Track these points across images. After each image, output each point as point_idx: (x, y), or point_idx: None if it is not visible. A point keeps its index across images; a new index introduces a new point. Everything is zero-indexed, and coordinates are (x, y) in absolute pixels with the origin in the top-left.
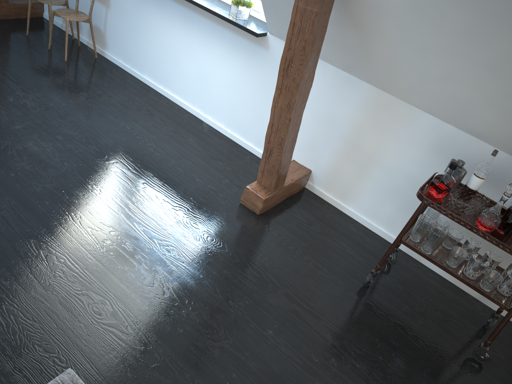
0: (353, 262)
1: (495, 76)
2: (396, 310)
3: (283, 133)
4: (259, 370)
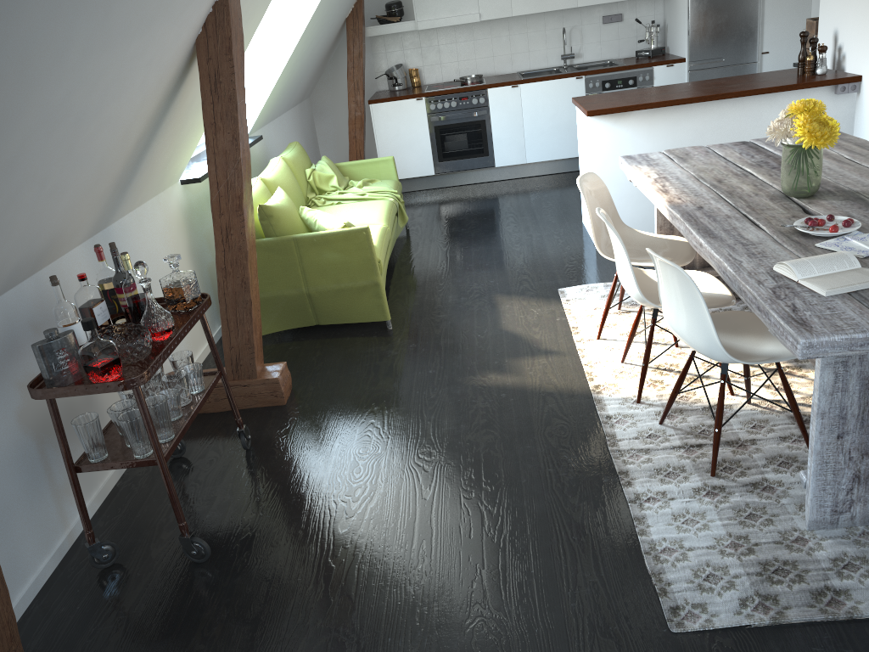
0: (153, 595)
1: (9, 179)
2: (228, 518)
3: (4, 607)
4: (480, 561)
